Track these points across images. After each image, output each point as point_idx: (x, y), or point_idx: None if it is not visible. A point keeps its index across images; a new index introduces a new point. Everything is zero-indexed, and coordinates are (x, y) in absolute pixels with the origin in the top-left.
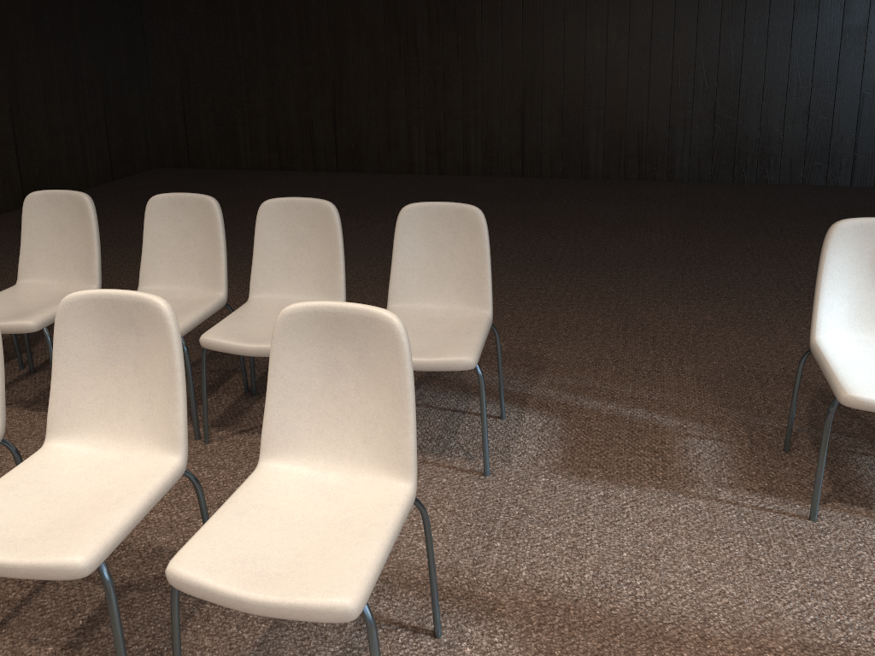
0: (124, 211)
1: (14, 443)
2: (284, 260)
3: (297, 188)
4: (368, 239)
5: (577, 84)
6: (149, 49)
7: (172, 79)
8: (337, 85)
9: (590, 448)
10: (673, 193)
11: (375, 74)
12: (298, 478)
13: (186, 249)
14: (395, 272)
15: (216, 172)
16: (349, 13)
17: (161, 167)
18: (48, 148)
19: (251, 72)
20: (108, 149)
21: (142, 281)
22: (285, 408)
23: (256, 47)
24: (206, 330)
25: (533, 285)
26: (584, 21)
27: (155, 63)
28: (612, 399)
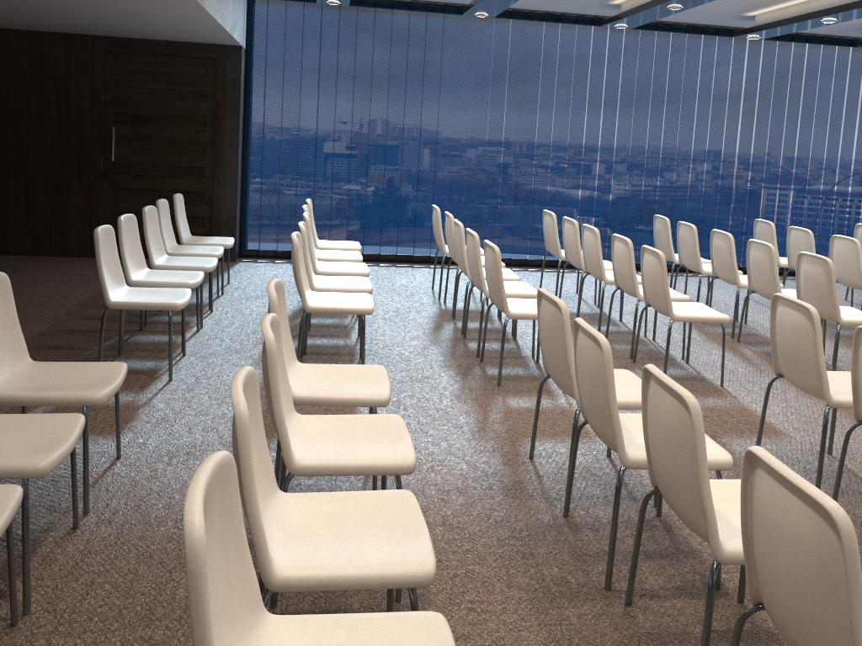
0: None
1: None
2: None
3: None
4: None
5: None
6: None
7: None
8: None
9: None
10: None
11: None
12: (298, 387)
13: None
14: None
15: None
16: None
17: None
18: None
19: None
20: None
21: None
22: None
23: None
24: None
25: None
26: None
27: None
28: None
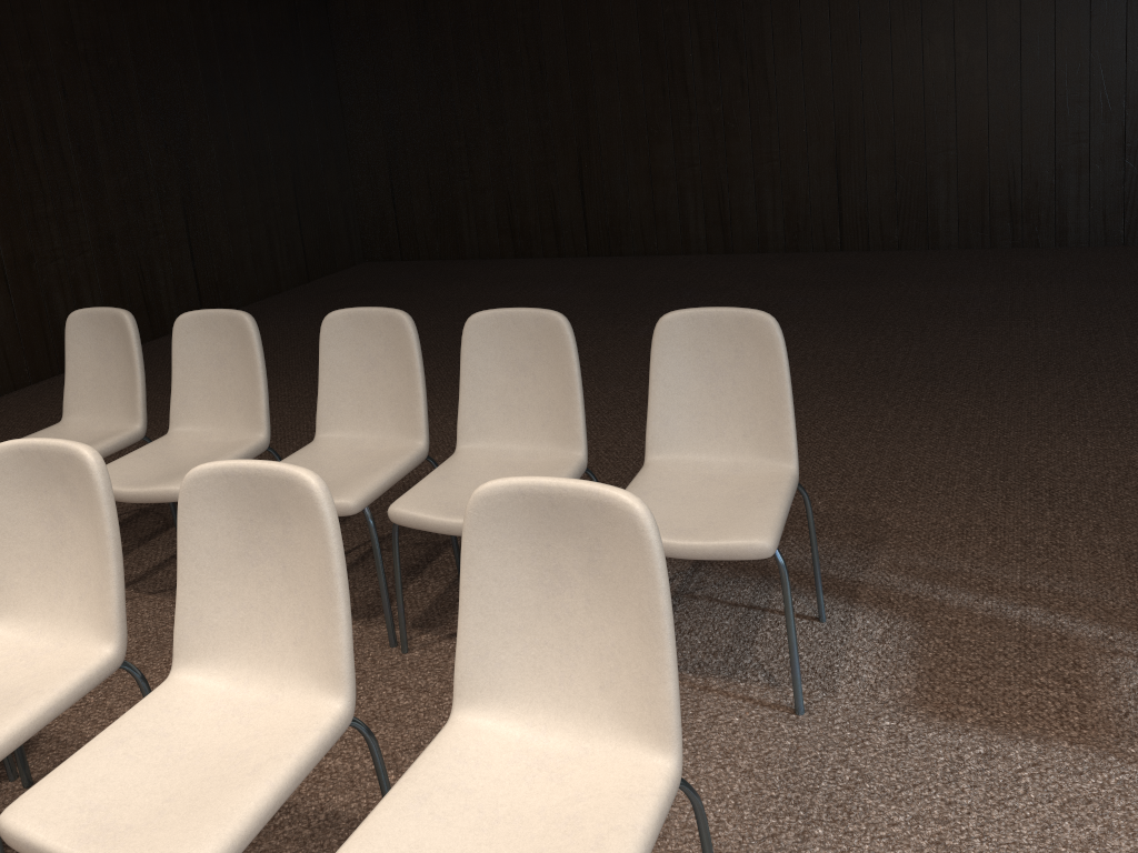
0: (319, 321)
1: (163, 648)
2: (502, 394)
3: (536, 281)
4: (628, 349)
5: (913, 117)
6: (346, 113)
7: (375, 149)
8: (582, 143)
9: (958, 673)
10: (1067, 264)
11: (632, 124)
12: (507, 740)
13: (374, 383)
14: (653, 410)
15: (434, 265)
16: (595, 46)
17: (367, 261)
18: (228, 246)
19: (473, 133)
20: (301, 242)
21: (319, 427)
22: (486, 634)
23: (478, 100)
24: (412, 484)
25: (862, 411)
26: (920, 30)
27: (354, 130)
28: (990, 590)
